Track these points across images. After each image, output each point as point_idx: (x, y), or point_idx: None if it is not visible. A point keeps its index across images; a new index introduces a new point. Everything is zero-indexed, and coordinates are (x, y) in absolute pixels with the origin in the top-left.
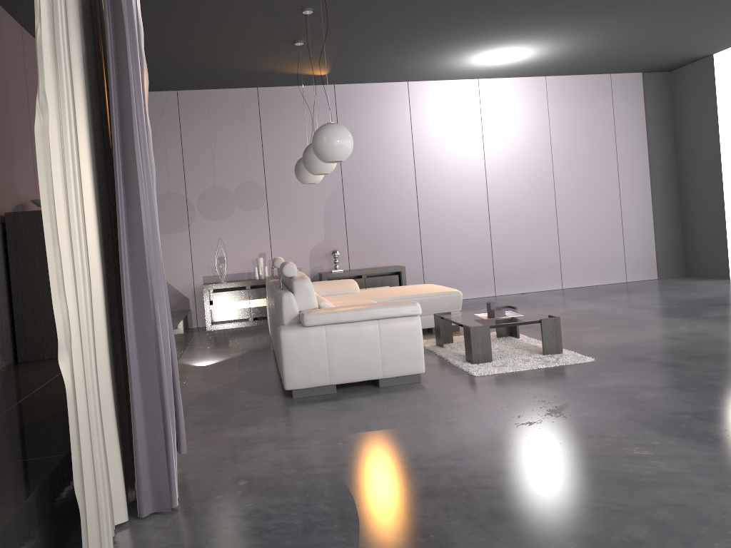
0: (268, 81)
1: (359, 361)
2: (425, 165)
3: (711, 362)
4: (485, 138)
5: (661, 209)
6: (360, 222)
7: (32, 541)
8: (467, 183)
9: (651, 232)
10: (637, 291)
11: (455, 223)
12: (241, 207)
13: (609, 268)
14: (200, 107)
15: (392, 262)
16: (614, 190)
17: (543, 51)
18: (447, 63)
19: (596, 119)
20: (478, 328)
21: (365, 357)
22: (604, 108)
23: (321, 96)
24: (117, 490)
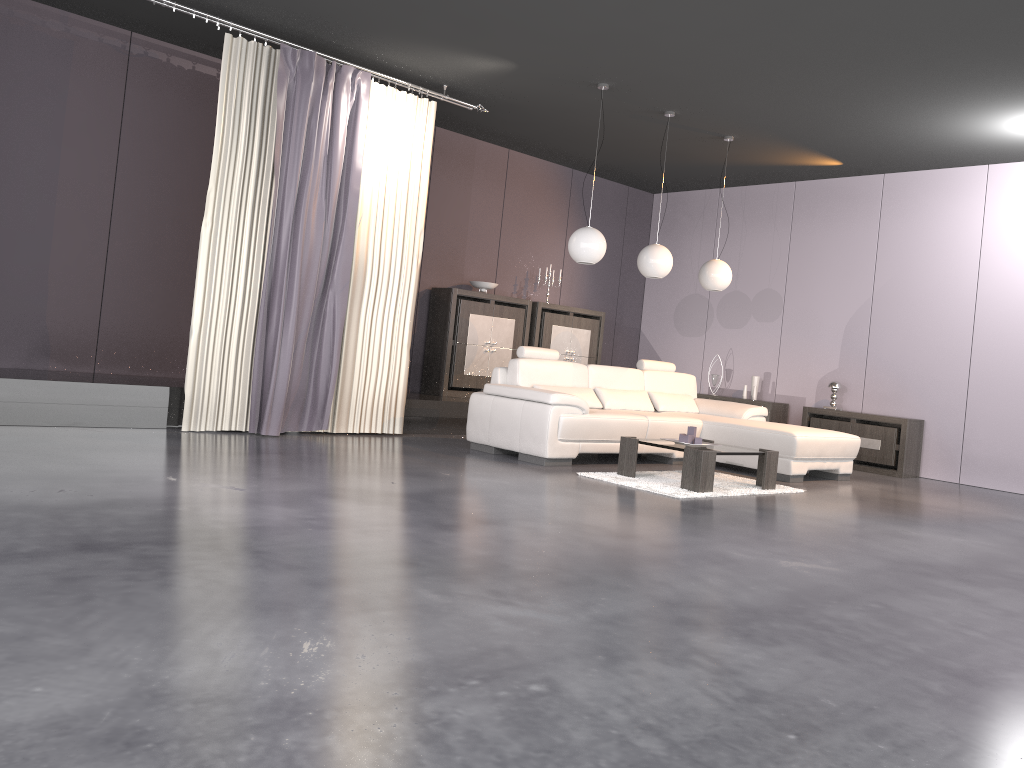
0: (792, 175)
1: (506, 431)
2: (993, 285)
3: (718, 521)
4: None
5: None
6: (886, 353)
7: (179, 405)
8: None
9: None
10: None
11: None
12: (756, 317)
13: None
14: (736, 205)
15: (920, 415)
16: None
17: None
18: (986, 140)
19: None
20: (627, 439)
21: (510, 429)
22: None
23: (865, 189)
24: (242, 414)
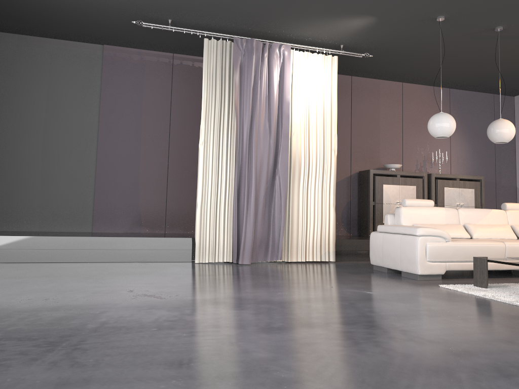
0: None
1: (391, 256)
2: None
3: None
4: None
5: None
6: None
7: (195, 248)
8: None
9: None
10: None
11: None
12: None
13: None
14: None
15: None
16: None
17: None
18: None
19: None
20: (478, 259)
21: (394, 255)
22: None
23: None
24: (229, 251)
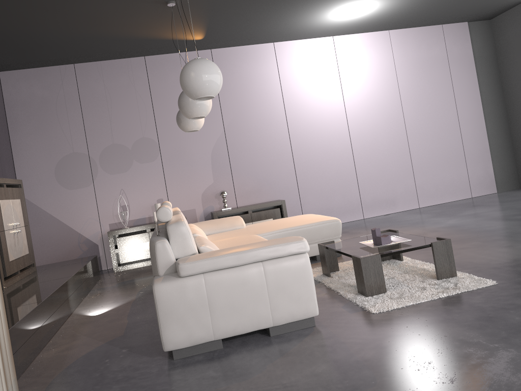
0: (152, 49)
1: (245, 310)
2: (294, 112)
3: None
4: (343, 85)
5: (494, 134)
6: (243, 165)
7: None
8: (332, 124)
9: (488, 154)
10: (487, 204)
11: (324, 160)
12: (138, 160)
13: (456, 187)
14: (95, 76)
15: (274, 198)
16: (455, 121)
17: (389, 2)
18: (306, 21)
19: (434, 63)
20: (369, 258)
21: (252, 304)
22: (439, 53)
23: None
24: None
